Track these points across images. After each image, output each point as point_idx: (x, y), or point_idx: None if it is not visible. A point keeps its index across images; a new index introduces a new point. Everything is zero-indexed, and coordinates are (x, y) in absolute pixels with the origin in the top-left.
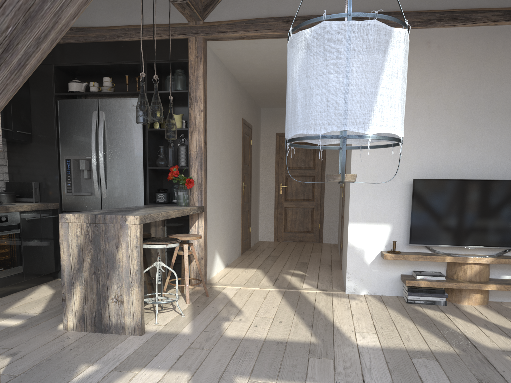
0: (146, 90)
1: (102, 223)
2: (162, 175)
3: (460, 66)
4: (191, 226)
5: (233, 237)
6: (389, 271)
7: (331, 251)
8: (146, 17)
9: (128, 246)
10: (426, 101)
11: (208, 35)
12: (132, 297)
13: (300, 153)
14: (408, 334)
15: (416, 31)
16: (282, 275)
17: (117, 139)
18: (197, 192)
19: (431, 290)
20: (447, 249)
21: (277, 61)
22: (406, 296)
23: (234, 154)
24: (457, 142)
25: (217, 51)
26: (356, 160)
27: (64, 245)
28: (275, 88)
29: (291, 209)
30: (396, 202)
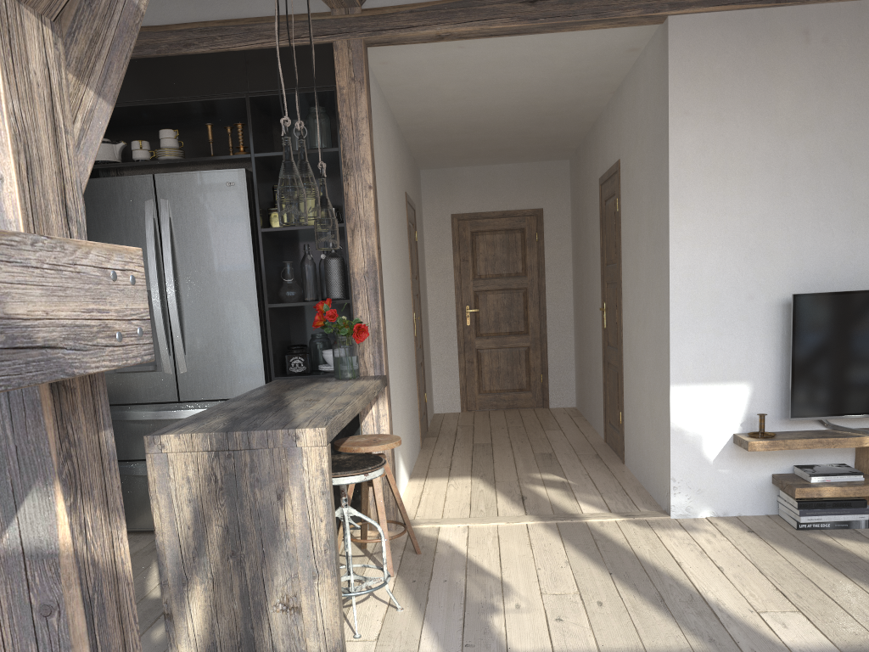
0: (253, 152)
1: (244, 448)
2: (289, 317)
3: (866, 74)
4: (365, 416)
5: (412, 419)
6: (750, 470)
7: (574, 423)
8: (242, 3)
9: (305, 493)
10: (806, 146)
11: (374, 35)
12: (320, 598)
13: (498, 249)
14: (860, 606)
15: (782, 10)
16: (527, 487)
17: (200, 253)
18: (371, 348)
19: (842, 503)
20: (856, 421)
21: (487, 80)
22: (792, 516)
23: (403, 263)
24: (867, 220)
25: (379, 66)
26: (679, 265)
27: (160, 501)
28: (462, 133)
29: (488, 351)
30: (758, 340)
